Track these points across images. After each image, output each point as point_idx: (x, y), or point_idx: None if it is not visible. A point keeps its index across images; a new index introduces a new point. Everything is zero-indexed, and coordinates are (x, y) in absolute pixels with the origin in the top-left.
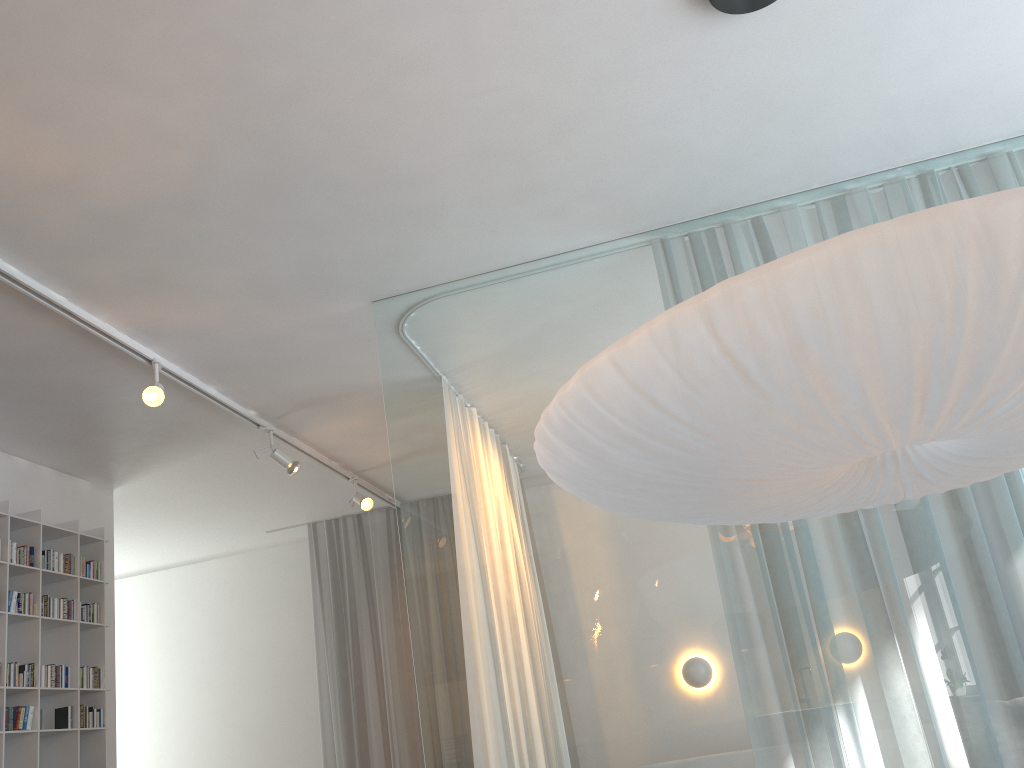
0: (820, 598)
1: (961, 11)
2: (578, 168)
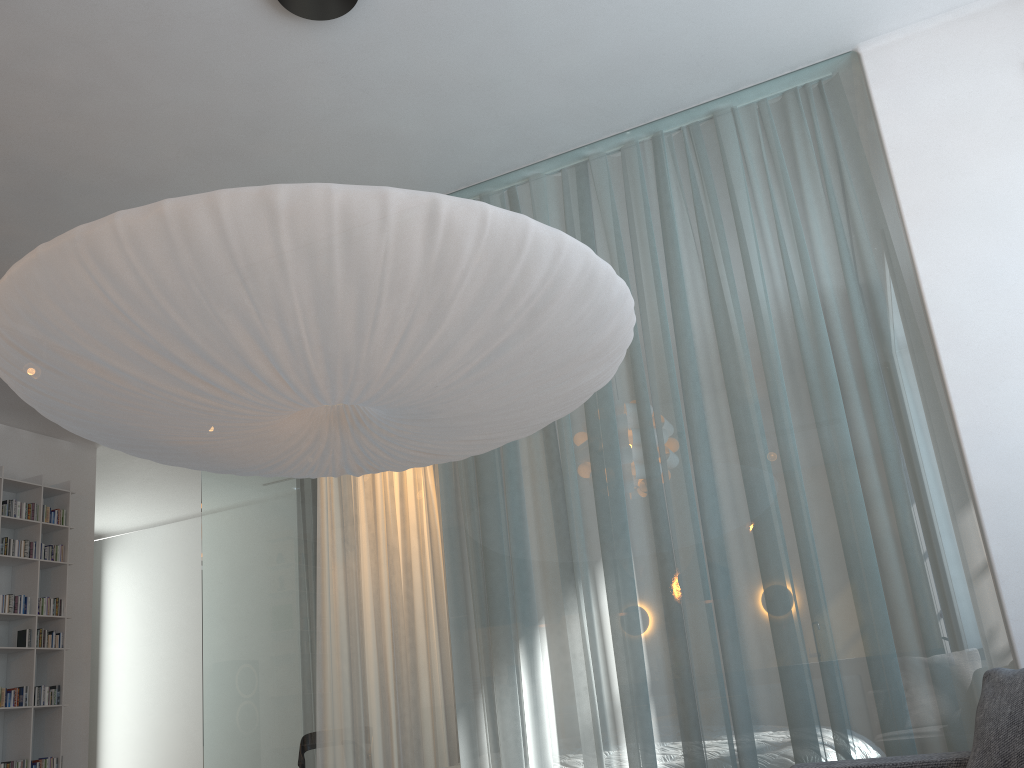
0: (510, 545)
1: None
2: (297, 159)
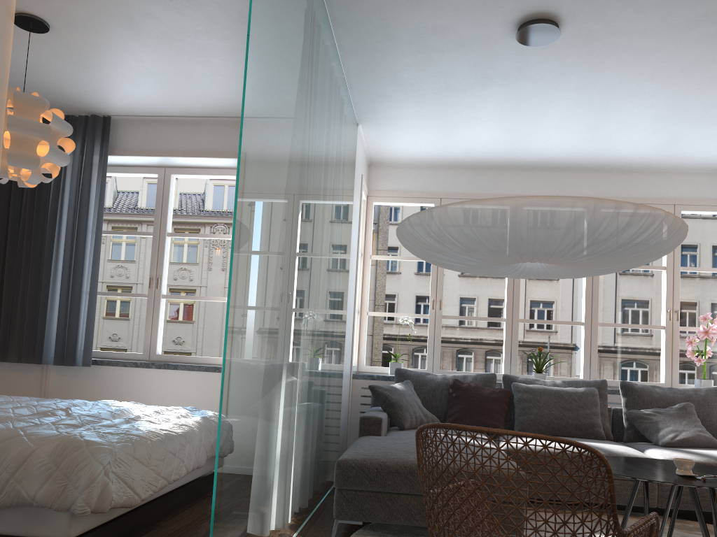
0: (313, 280)
1: (459, 79)
2: None
